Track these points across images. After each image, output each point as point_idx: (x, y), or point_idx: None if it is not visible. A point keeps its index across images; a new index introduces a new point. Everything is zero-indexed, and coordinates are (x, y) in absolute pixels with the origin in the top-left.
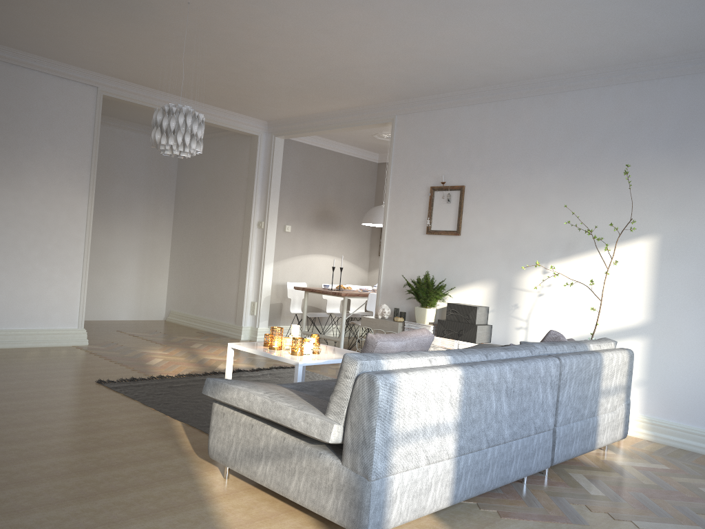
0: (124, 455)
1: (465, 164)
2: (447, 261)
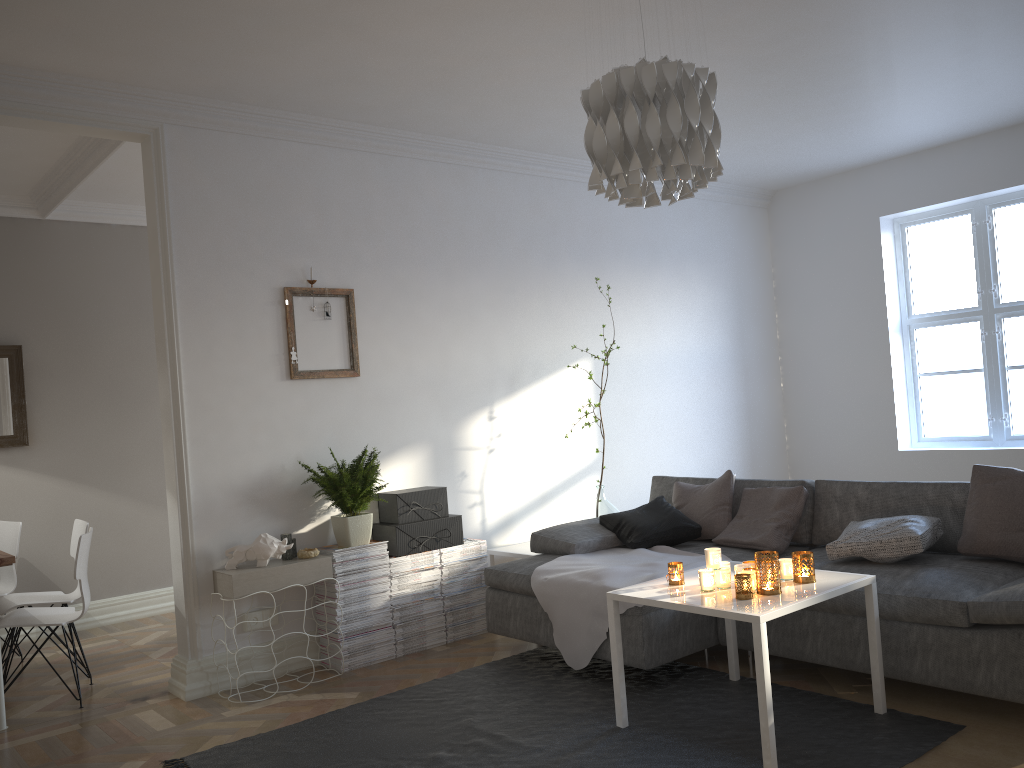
0: None
1: (344, 251)
2: (340, 425)
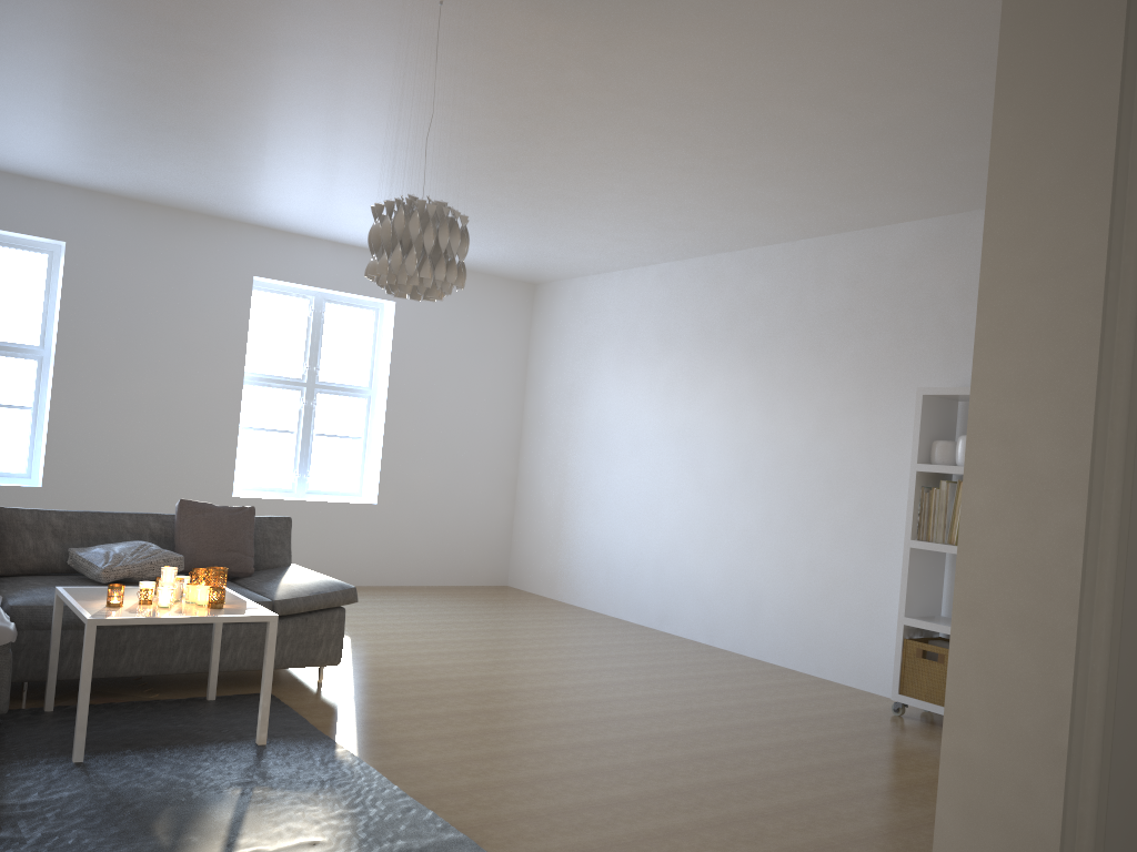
0: (417, 705)
1: None
2: None
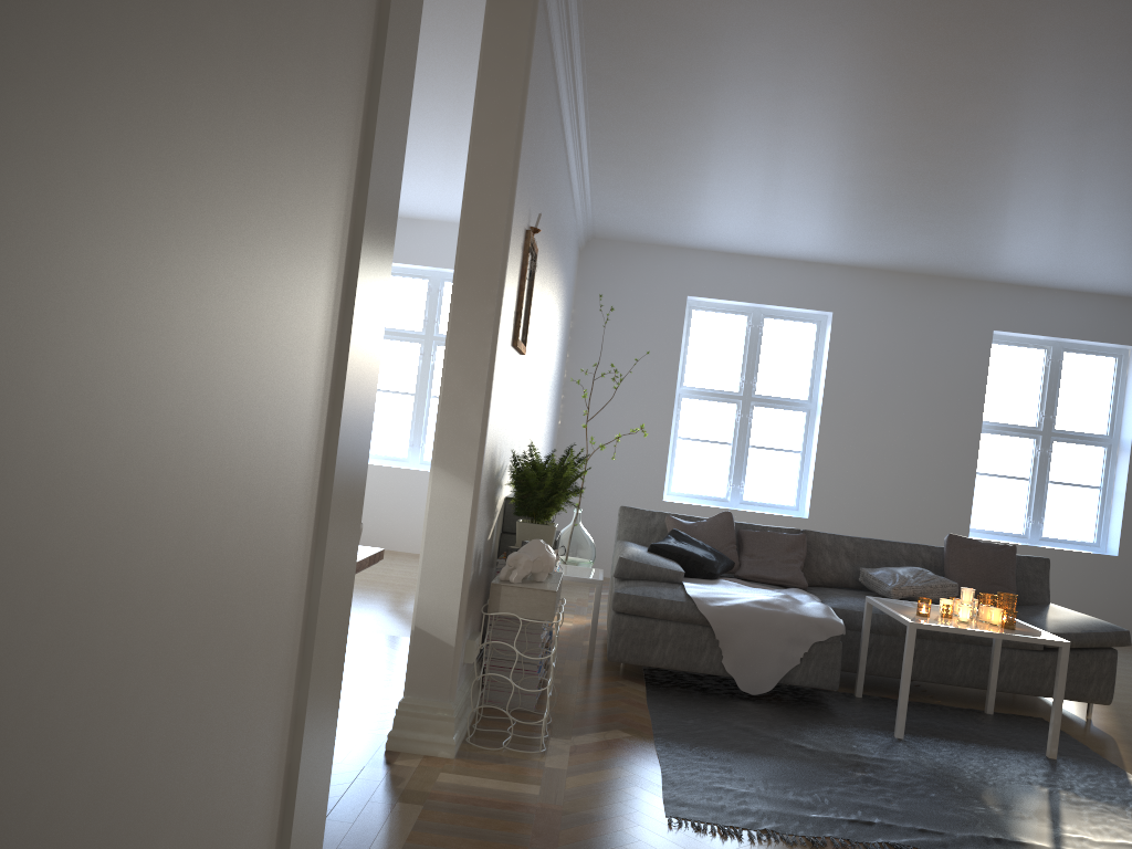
0: None
1: (538, 201)
2: (511, 410)
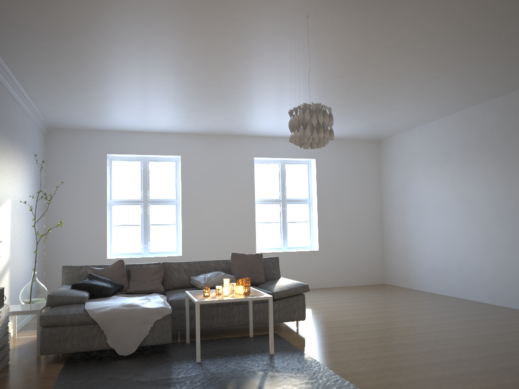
0: (341, 336)
1: None
2: None
